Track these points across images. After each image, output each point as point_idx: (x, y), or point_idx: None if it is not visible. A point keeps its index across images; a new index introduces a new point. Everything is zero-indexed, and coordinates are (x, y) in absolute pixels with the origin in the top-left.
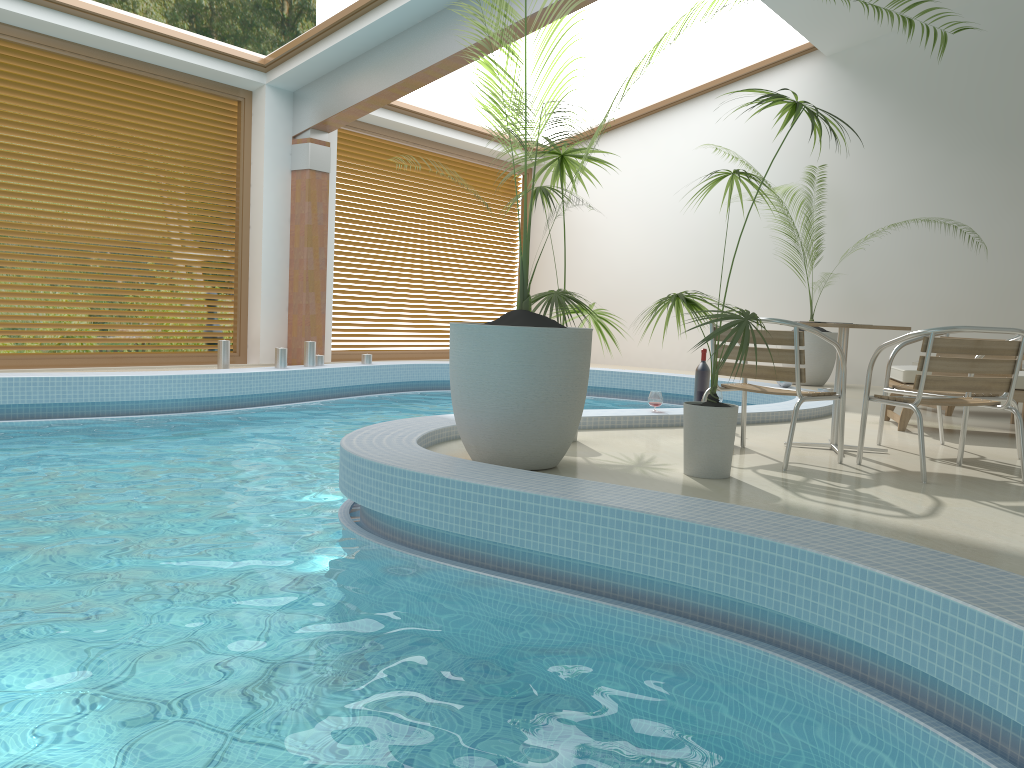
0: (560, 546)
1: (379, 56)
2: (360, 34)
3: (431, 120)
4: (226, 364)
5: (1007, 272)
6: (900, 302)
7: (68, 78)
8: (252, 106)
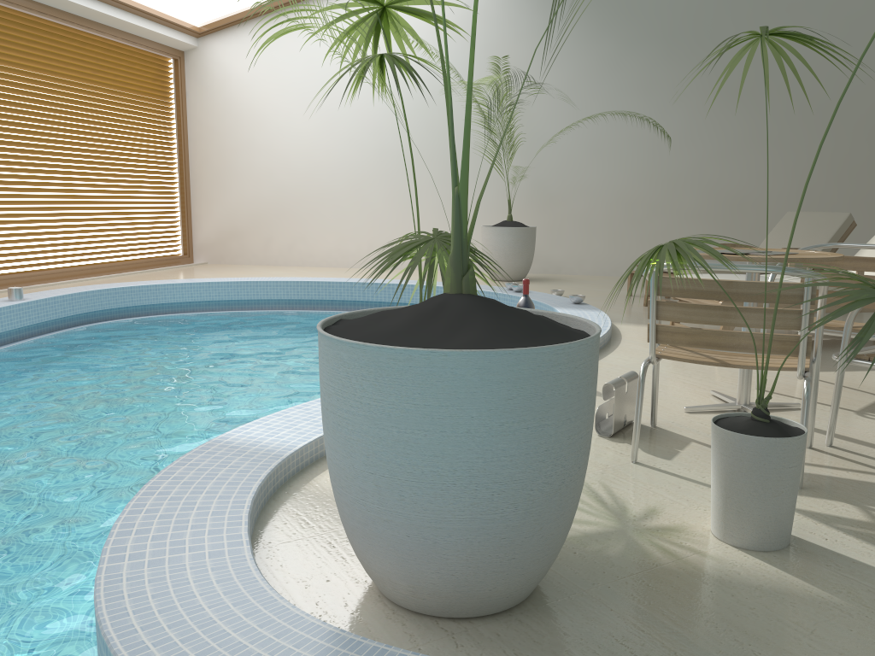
0: None
1: None
2: None
3: None
4: None
5: (675, 163)
6: (581, 193)
7: None
8: None
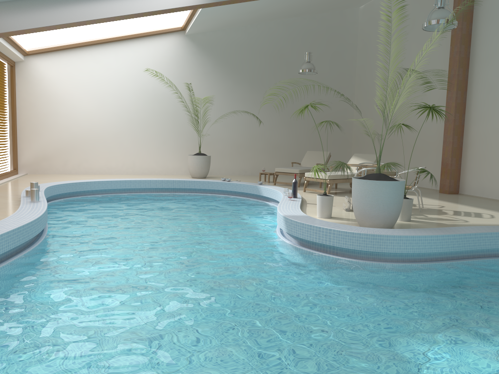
0: (470, 247)
1: (49, 3)
2: None
3: None
4: None
5: (255, 130)
6: (219, 141)
7: None
8: None
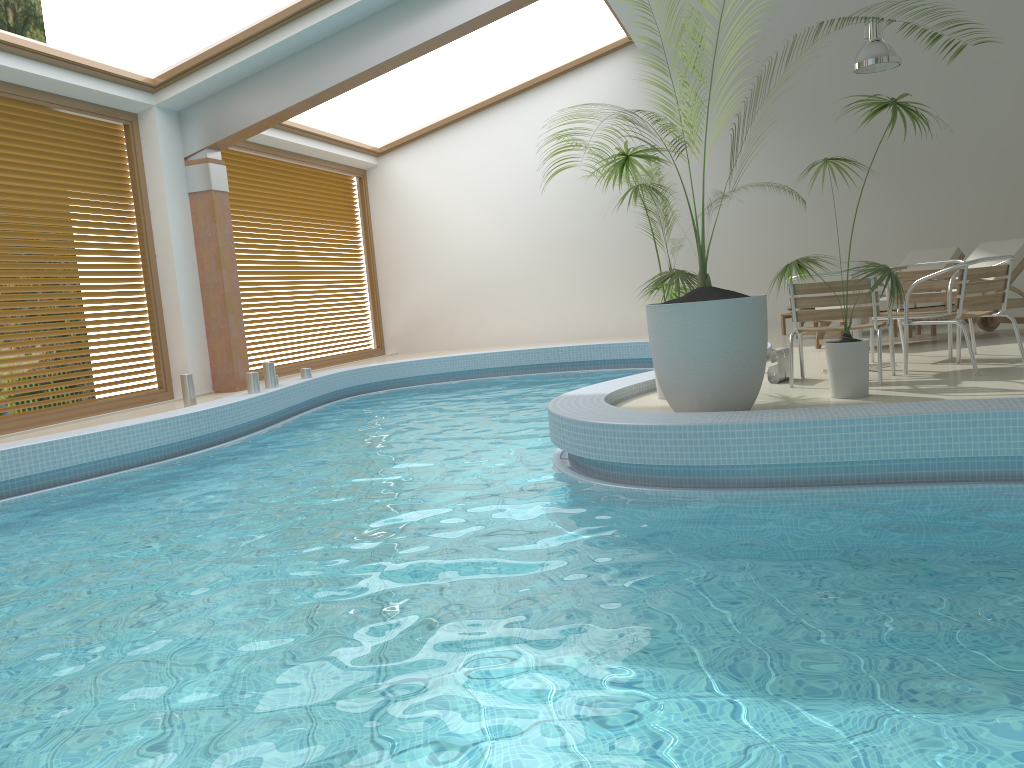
0: (877, 452)
1: (284, 71)
2: (269, 50)
3: (291, 130)
4: (194, 398)
5: (812, 221)
6: (732, 256)
7: None
8: (139, 129)
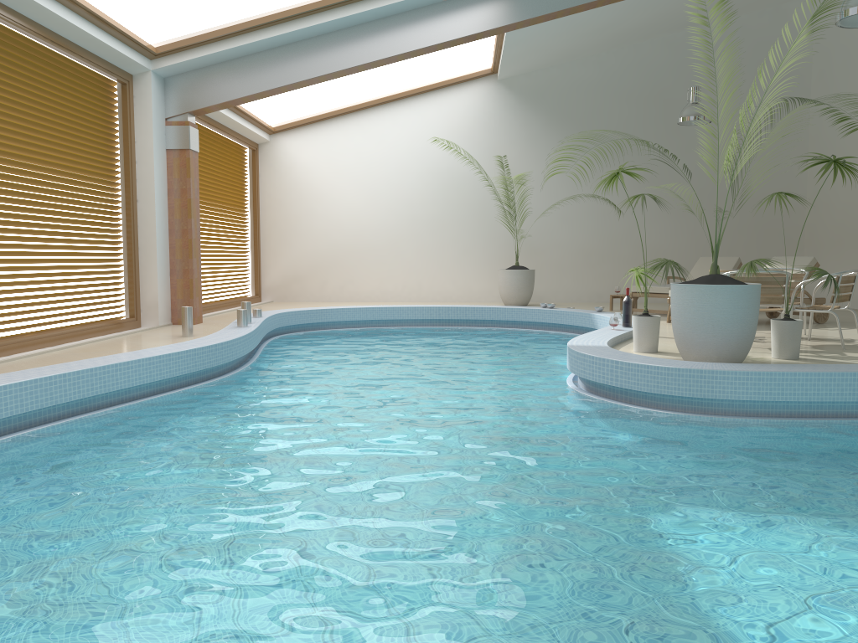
0: None
1: (270, 59)
2: (266, 40)
3: None
4: (192, 328)
5: (616, 227)
6: (555, 247)
7: (19, 56)
8: (133, 89)
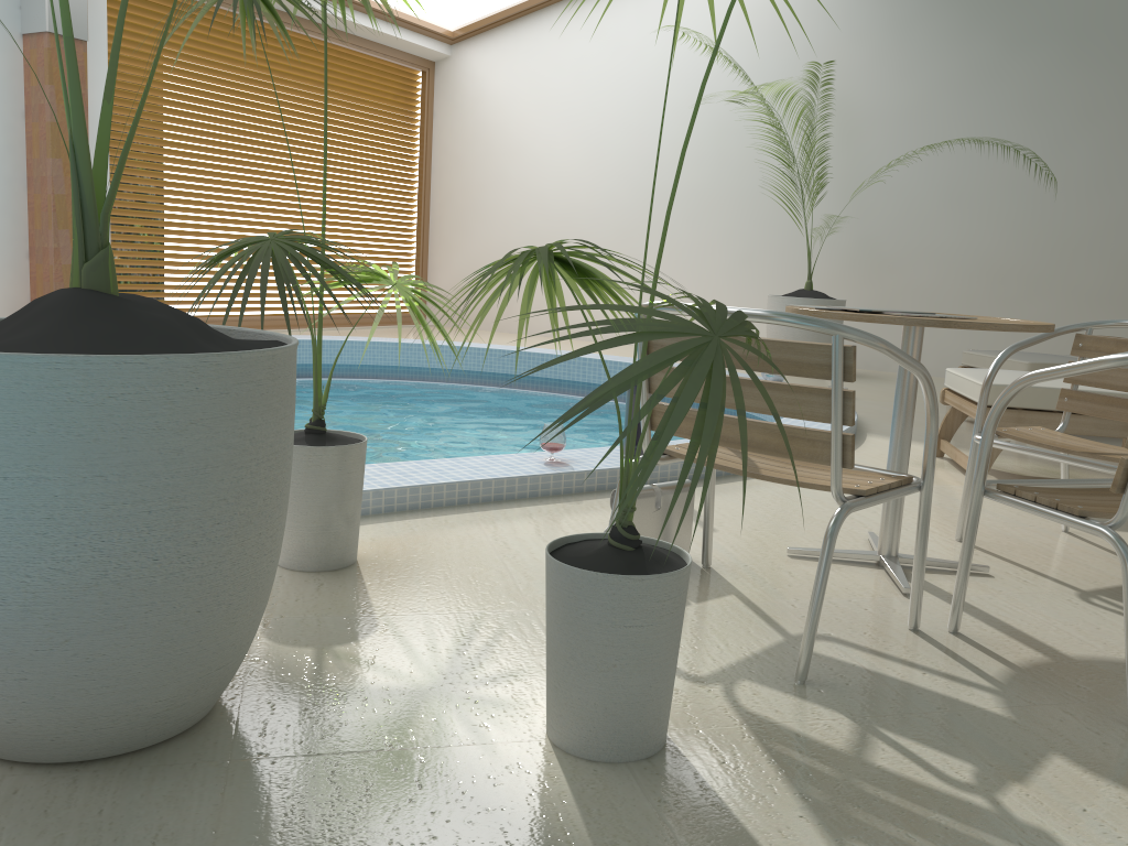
0: None
1: None
2: None
3: None
4: None
5: (1075, 219)
6: (927, 258)
7: None
8: None
